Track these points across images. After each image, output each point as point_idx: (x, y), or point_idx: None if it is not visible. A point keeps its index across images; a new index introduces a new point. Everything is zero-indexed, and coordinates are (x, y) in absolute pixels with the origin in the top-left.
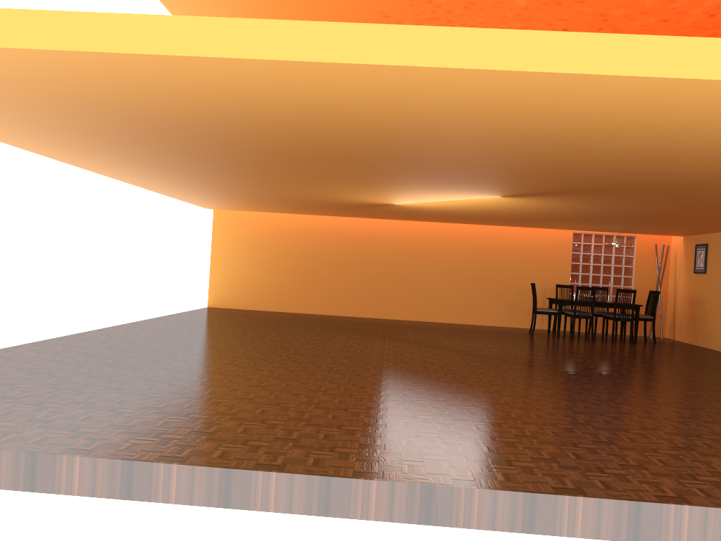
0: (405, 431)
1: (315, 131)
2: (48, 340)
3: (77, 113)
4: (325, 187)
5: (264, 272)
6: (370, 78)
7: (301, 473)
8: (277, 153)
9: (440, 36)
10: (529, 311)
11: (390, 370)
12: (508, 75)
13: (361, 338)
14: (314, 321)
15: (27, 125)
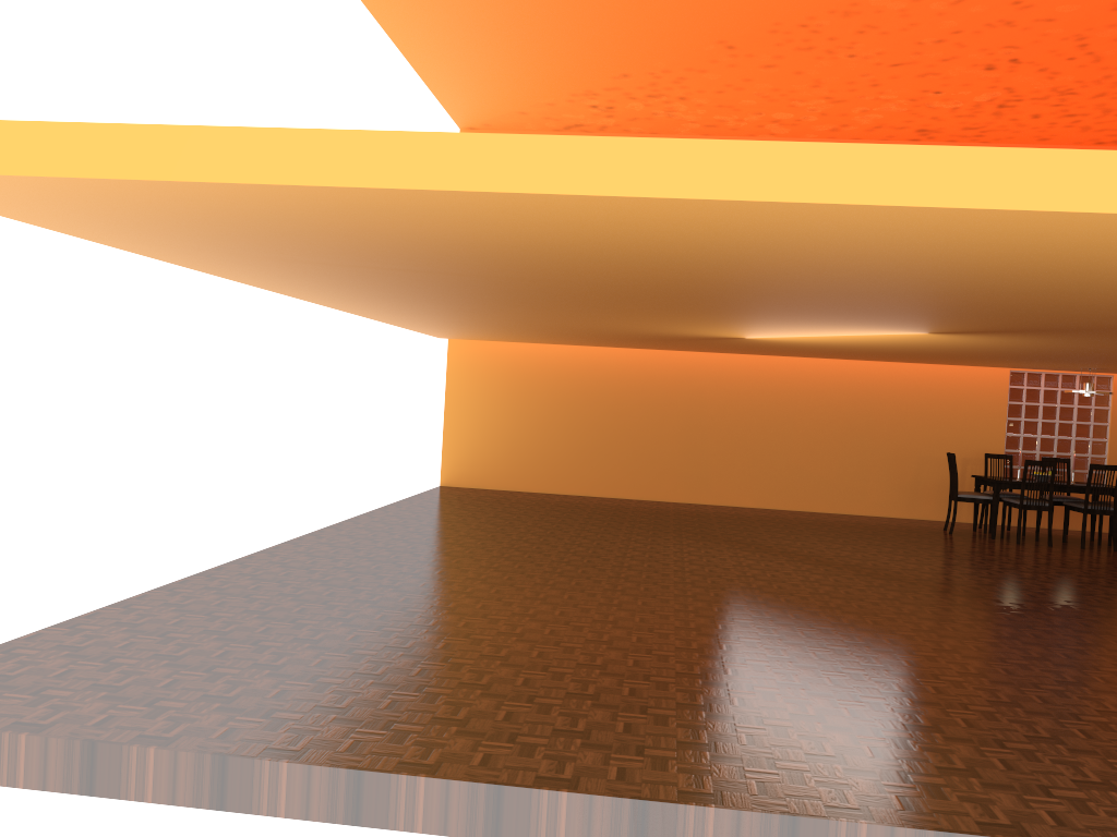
0: (859, 729)
1: (698, 266)
2: (254, 556)
3: (347, 246)
4: (653, 319)
5: (525, 434)
6: (843, 217)
7: (750, 808)
8: (614, 286)
9: (967, 161)
10: (940, 493)
11: (773, 608)
12: (1069, 216)
13: (697, 545)
14: (610, 512)
15: (260, 256)
